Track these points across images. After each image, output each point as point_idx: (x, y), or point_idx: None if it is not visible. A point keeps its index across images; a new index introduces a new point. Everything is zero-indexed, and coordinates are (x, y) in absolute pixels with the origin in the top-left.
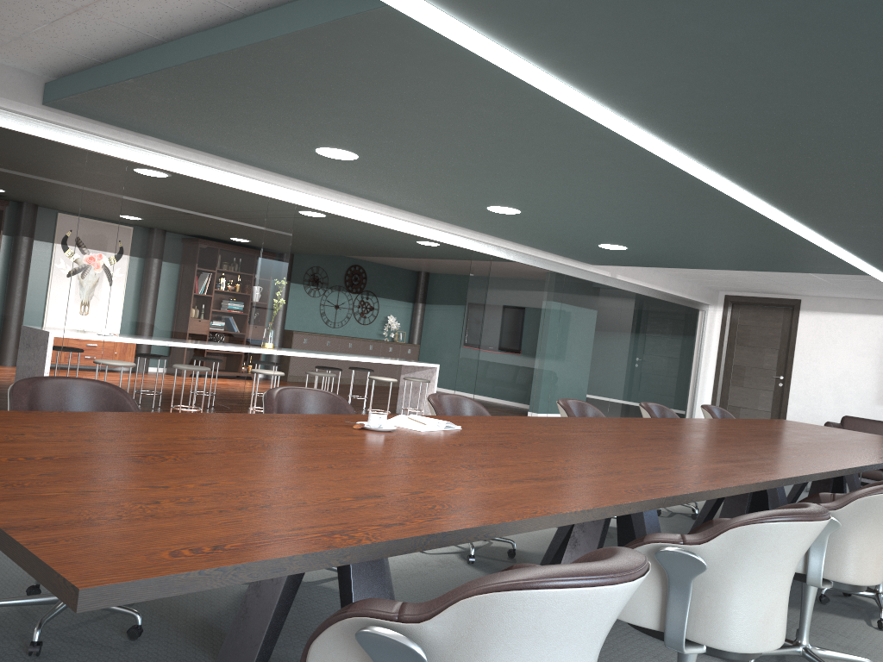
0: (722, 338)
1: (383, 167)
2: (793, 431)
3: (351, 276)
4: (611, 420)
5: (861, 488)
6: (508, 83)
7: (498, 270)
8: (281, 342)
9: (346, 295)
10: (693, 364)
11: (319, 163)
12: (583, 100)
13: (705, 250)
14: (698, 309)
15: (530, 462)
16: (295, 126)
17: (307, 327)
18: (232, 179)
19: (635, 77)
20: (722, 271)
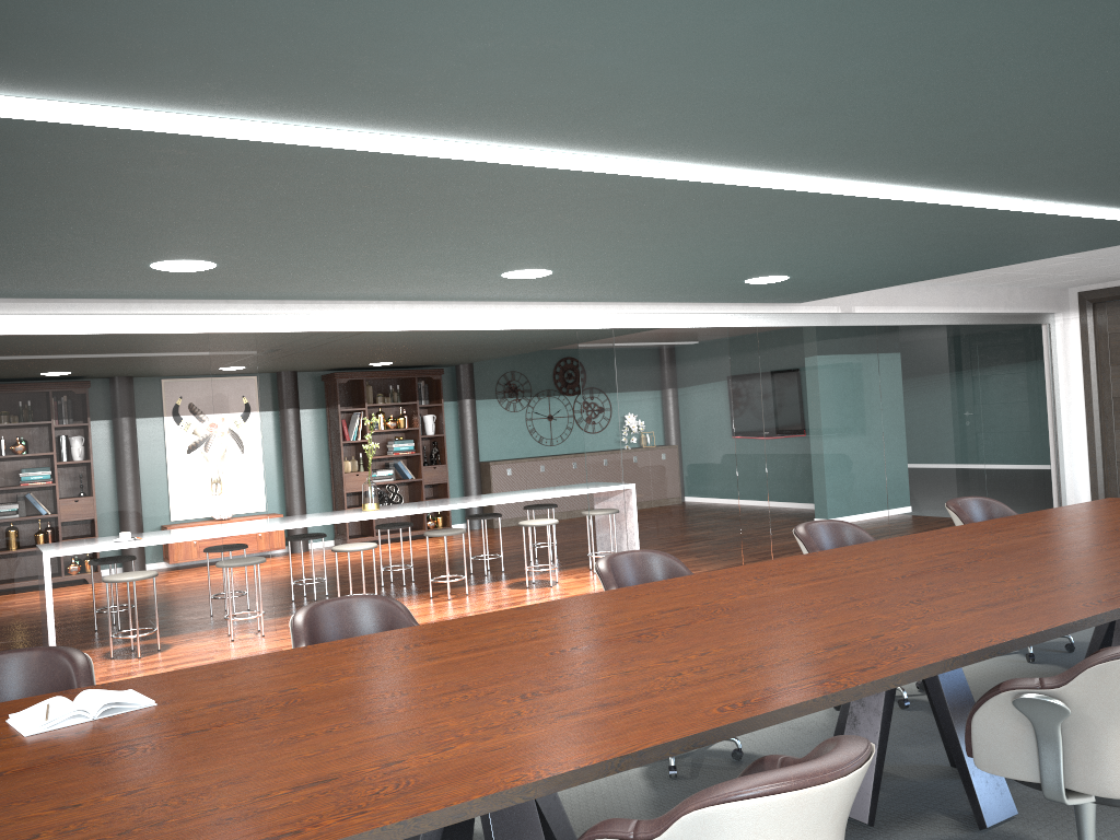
0: (1086, 359)
1: (270, 266)
2: (1054, 537)
3: (562, 373)
4: (636, 591)
5: (813, 750)
6: (56, 129)
7: (630, 346)
8: (478, 479)
9: (560, 399)
10: (1044, 408)
11: (202, 279)
12: (182, 121)
13: (893, 254)
14: (1034, 324)
15: (7, 821)
16: (54, 250)
17: (513, 452)
18: (141, 323)
19: (148, 64)
20: (1019, 265)
